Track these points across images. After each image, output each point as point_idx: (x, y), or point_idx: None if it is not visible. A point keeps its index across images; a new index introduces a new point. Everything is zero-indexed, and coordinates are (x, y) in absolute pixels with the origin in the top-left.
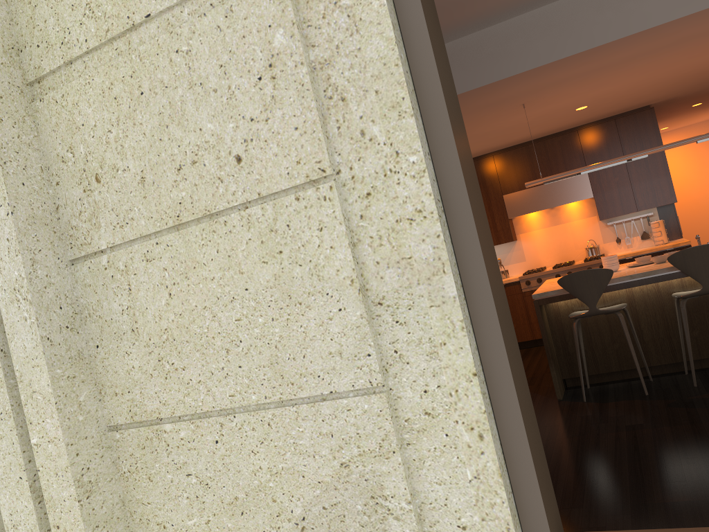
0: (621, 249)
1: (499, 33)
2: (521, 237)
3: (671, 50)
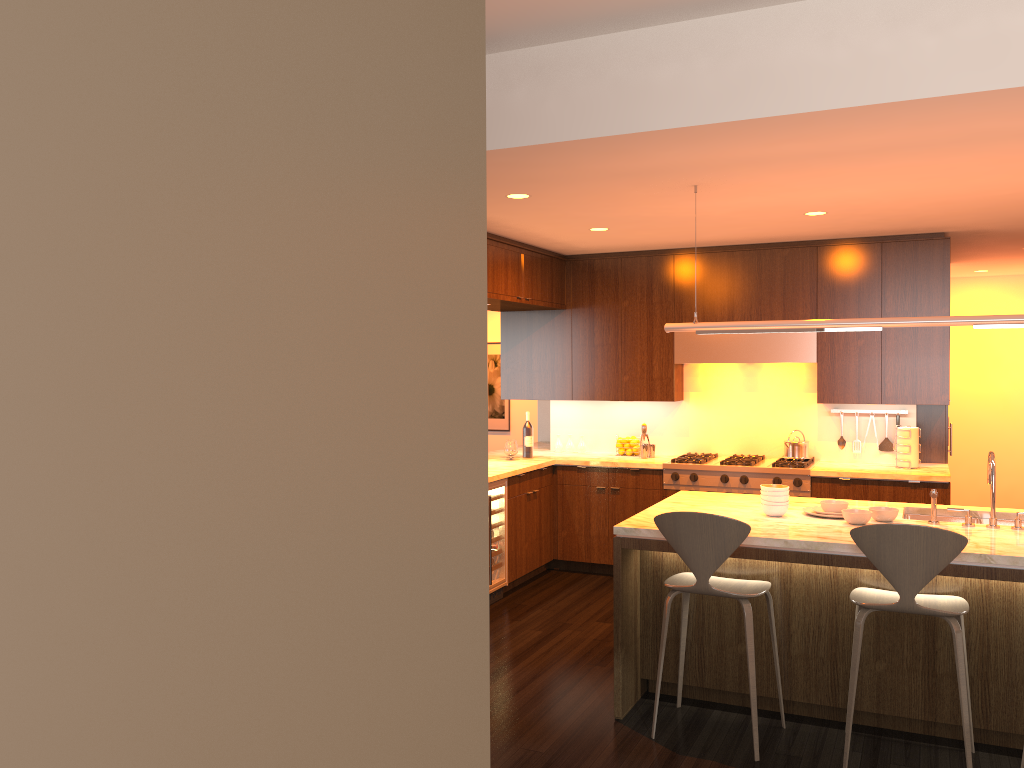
0: (843, 456)
1: (641, 47)
2: (690, 397)
3: (965, 150)
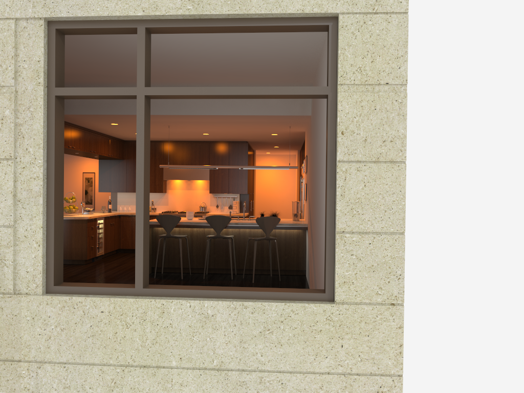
0: (218, 211)
1: None
2: (169, 192)
3: (236, 124)
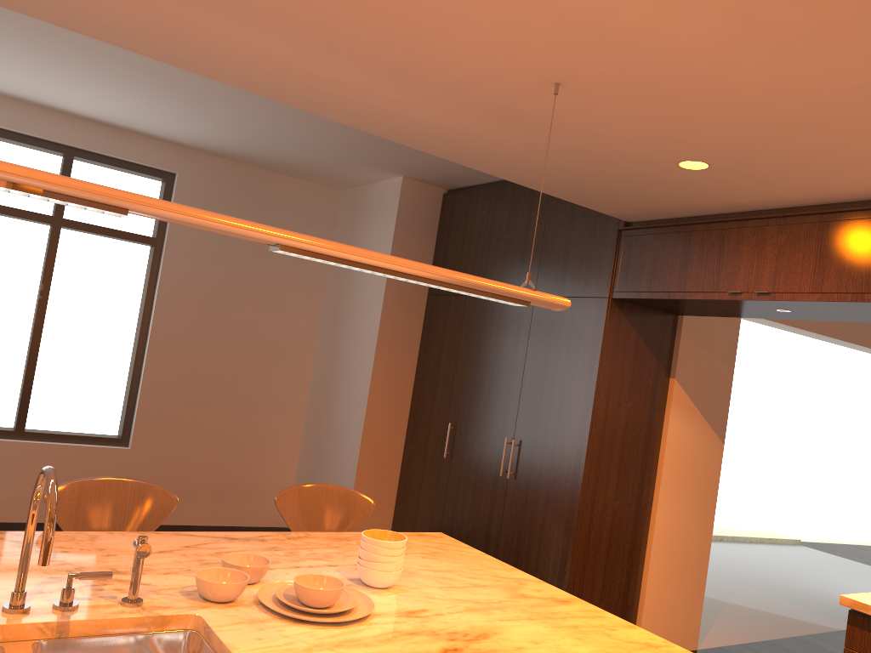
0: None
1: None
2: None
3: None
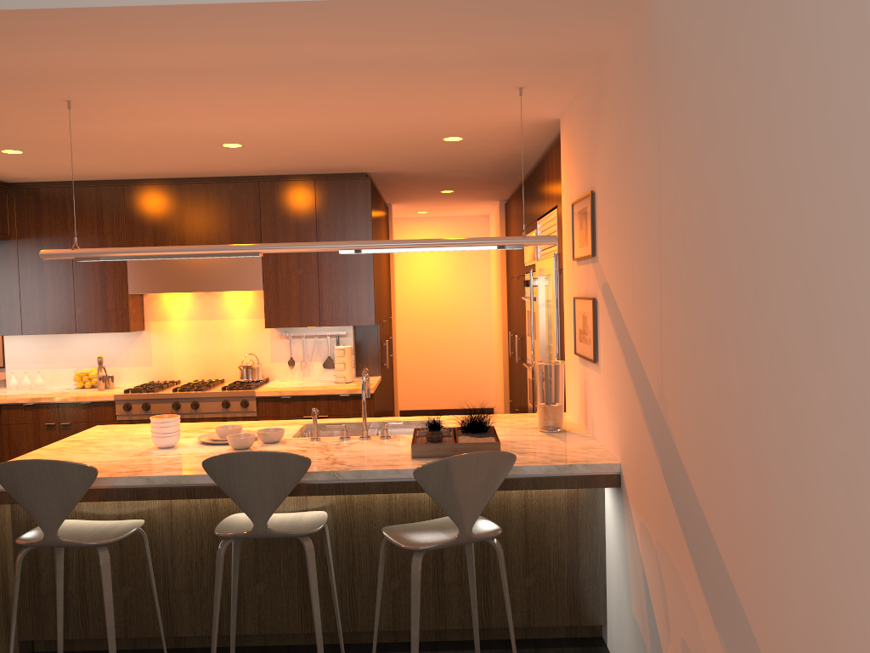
0: (294, 375)
1: None
2: (152, 327)
3: (318, 80)
